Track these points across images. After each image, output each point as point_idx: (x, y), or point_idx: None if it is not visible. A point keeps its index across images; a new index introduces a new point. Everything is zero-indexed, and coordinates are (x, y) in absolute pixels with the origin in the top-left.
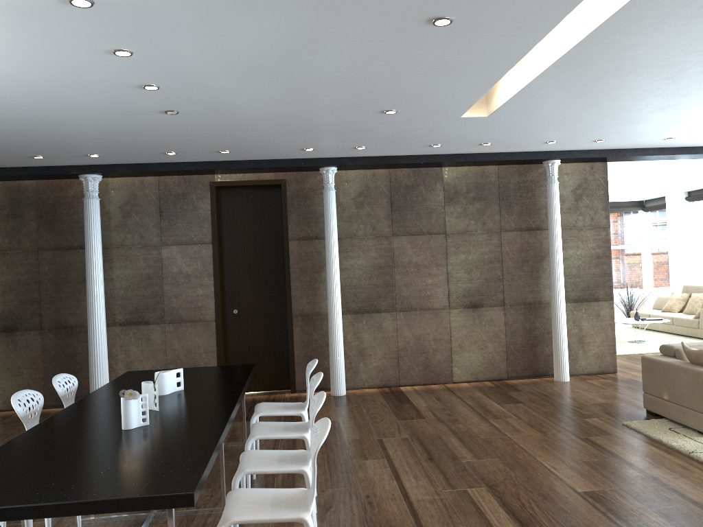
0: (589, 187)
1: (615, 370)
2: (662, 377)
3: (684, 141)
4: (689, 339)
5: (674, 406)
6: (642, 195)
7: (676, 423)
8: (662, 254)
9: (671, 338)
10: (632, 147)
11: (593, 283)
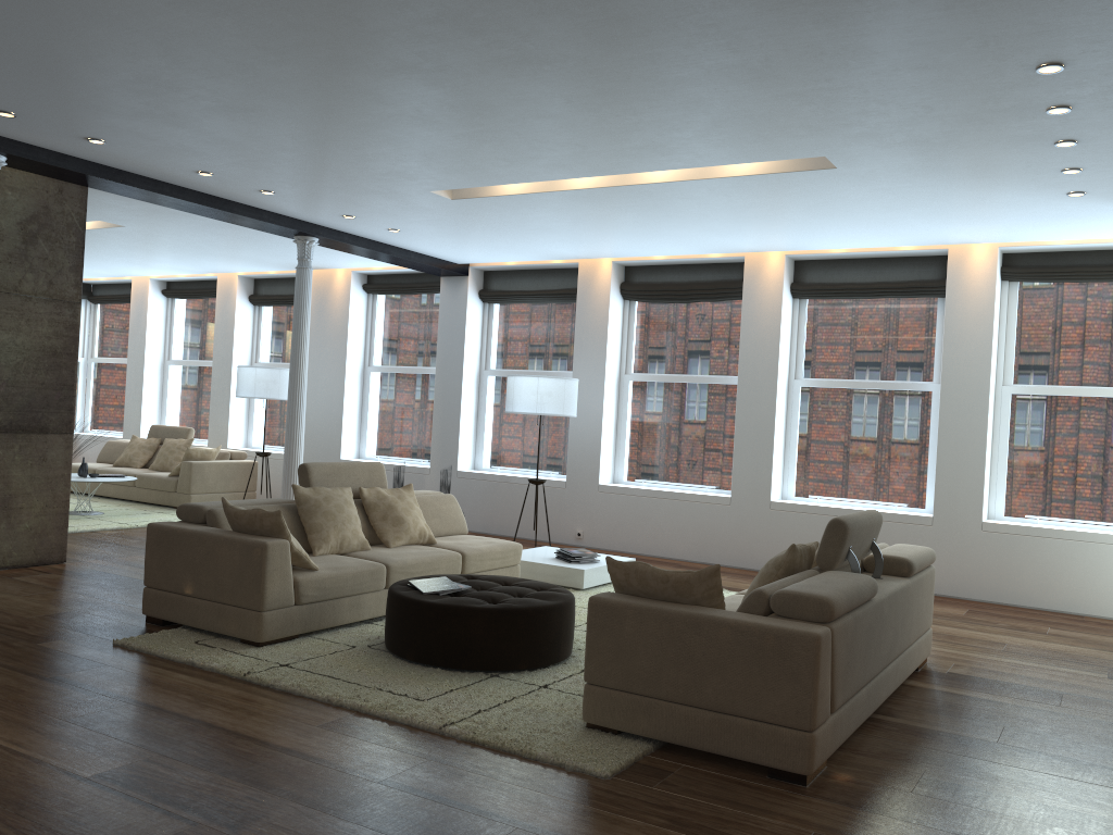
0: (52, 225)
1: (64, 558)
2: (187, 558)
3: (222, 186)
4: (161, 509)
5: (204, 604)
6: (97, 273)
7: (203, 632)
8: (114, 376)
9: (132, 508)
10: (140, 173)
11: (41, 399)
